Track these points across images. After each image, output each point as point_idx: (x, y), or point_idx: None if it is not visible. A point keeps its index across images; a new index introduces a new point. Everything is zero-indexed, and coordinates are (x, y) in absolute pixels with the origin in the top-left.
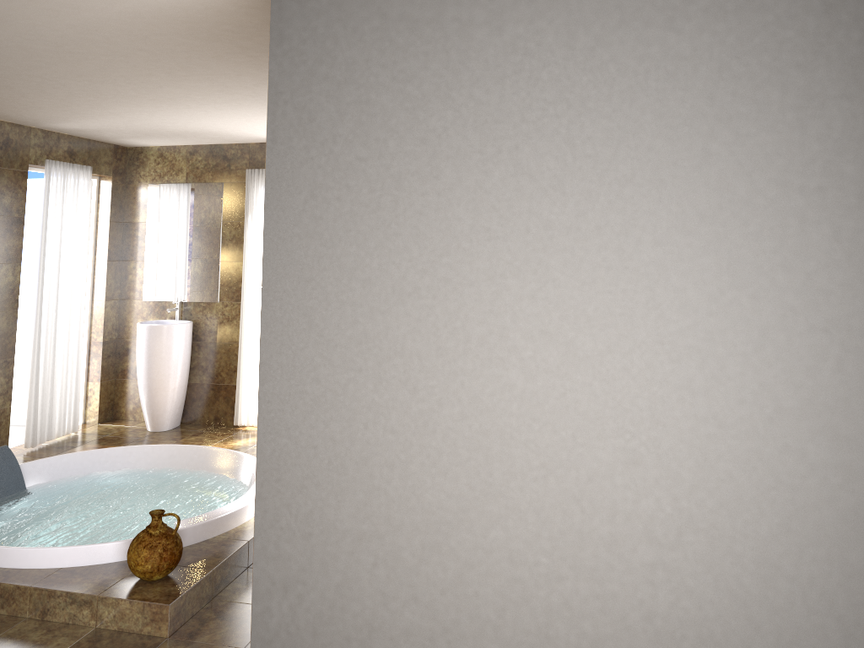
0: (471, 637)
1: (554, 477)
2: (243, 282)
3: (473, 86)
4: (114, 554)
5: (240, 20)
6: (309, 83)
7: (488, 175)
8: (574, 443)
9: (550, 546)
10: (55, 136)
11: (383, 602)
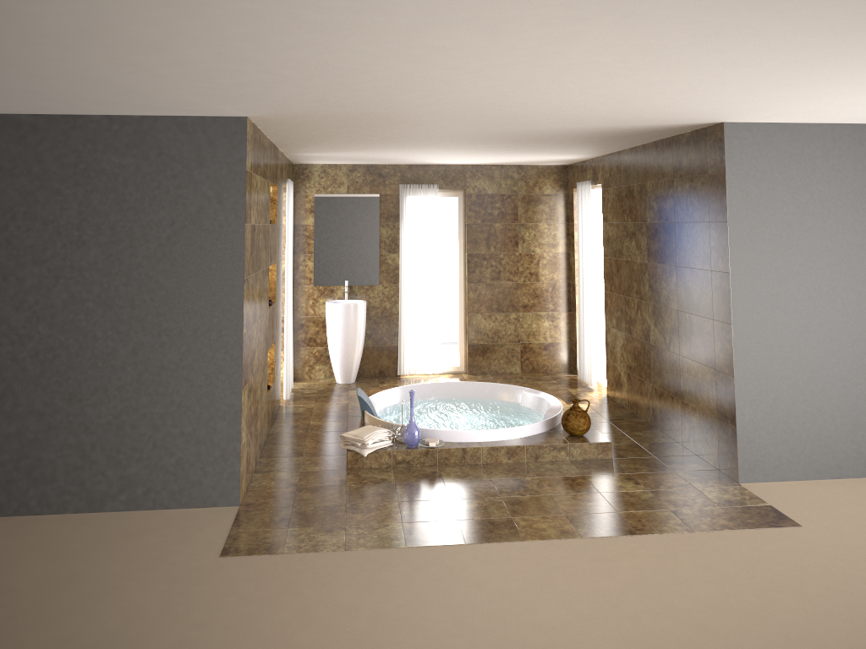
0: (827, 411)
1: (856, 345)
2: (401, 269)
3: (817, 184)
4: (540, 428)
5: (643, 130)
6: (745, 179)
7: (825, 223)
8: (862, 331)
9: (855, 372)
10: (286, 159)
11: (792, 403)
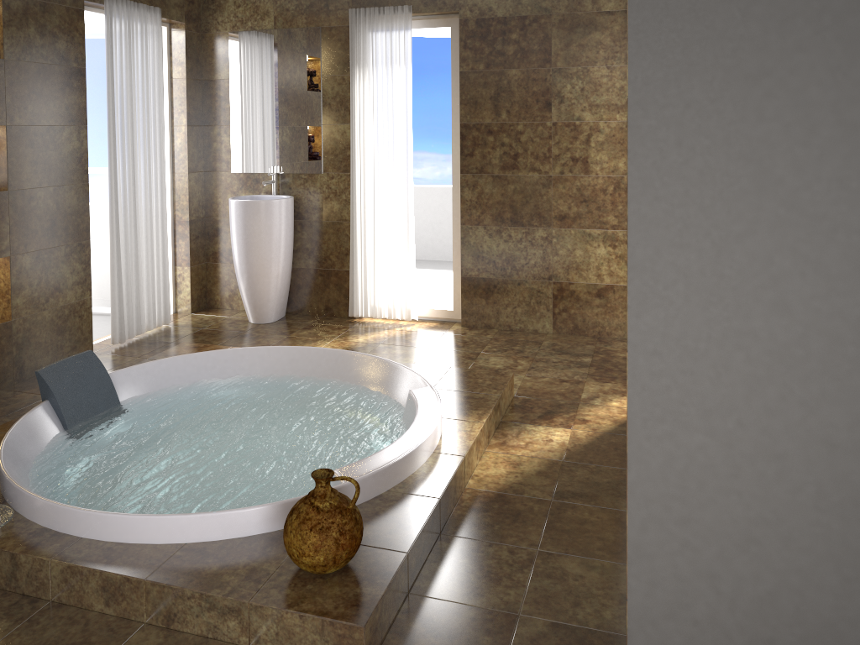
0: None
1: None
2: (352, 149)
3: None
4: (258, 524)
5: None
6: None
7: None
8: None
9: None
10: None
11: None
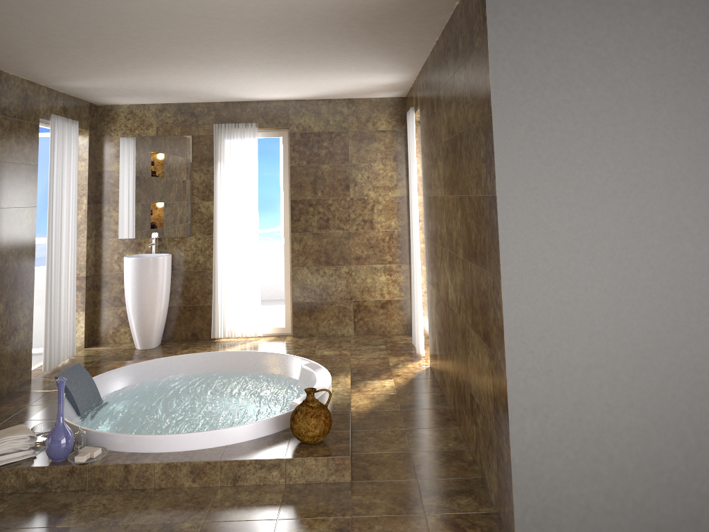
0: (672, 425)
1: None
2: (215, 218)
3: (643, 50)
4: (264, 430)
5: None
6: (521, 45)
7: (659, 112)
8: None
9: None
10: (54, 93)
11: (608, 411)
